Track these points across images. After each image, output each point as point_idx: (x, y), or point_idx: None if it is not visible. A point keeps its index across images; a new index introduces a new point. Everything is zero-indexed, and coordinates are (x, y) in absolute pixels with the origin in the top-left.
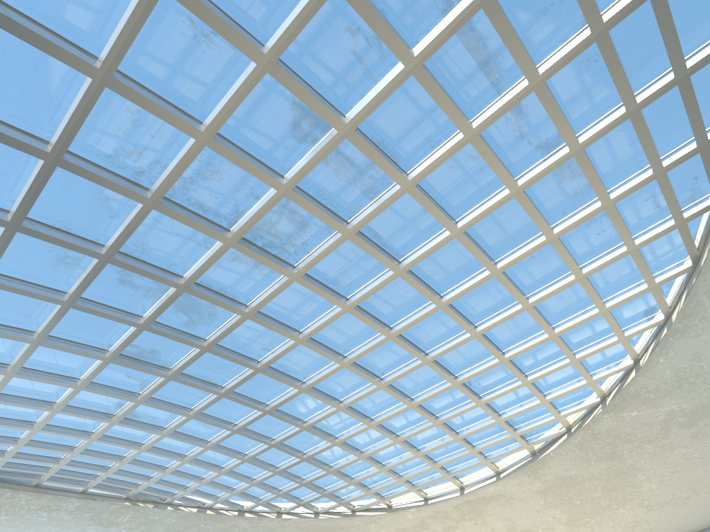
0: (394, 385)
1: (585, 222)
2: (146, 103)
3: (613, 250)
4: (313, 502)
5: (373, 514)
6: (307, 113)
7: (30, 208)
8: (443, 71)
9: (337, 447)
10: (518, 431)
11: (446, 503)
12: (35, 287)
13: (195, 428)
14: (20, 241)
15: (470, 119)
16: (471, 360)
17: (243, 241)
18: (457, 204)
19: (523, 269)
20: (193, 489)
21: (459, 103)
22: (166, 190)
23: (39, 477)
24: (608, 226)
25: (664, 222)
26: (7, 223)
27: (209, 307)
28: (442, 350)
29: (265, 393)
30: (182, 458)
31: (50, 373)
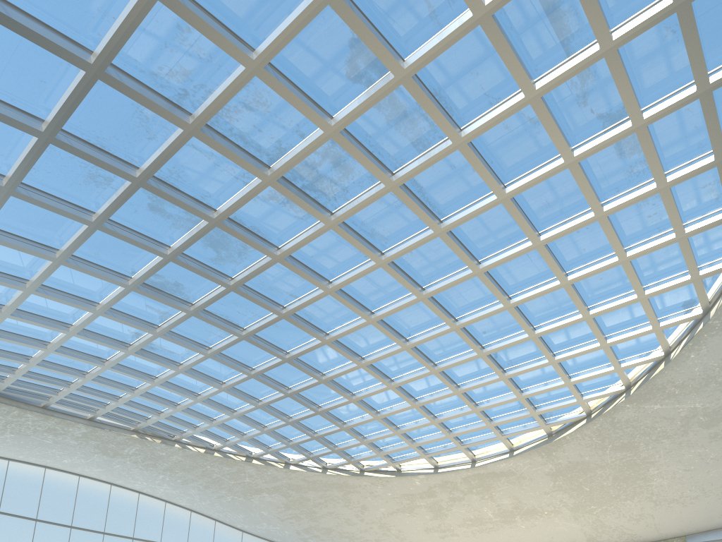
0: (419, 348)
1: (637, 202)
2: (198, 23)
3: (661, 235)
4: (322, 457)
5: (381, 476)
6: (365, 52)
7: (66, 120)
8: (512, 24)
9: (353, 404)
10: (538, 410)
11: (456, 474)
12: (63, 203)
13: (212, 368)
14: (52, 153)
15: (534, 79)
16: (501, 332)
17: (283, 180)
18: (508, 168)
19: (567, 244)
20: (203, 429)
21: (524, 60)
22: (208, 118)
23: (48, 399)
24: (660, 210)
25: (718, 212)
26: (41, 133)
27: (239, 245)
28: (473, 318)
29: (287, 340)
30: (194, 396)
31: (69, 293)
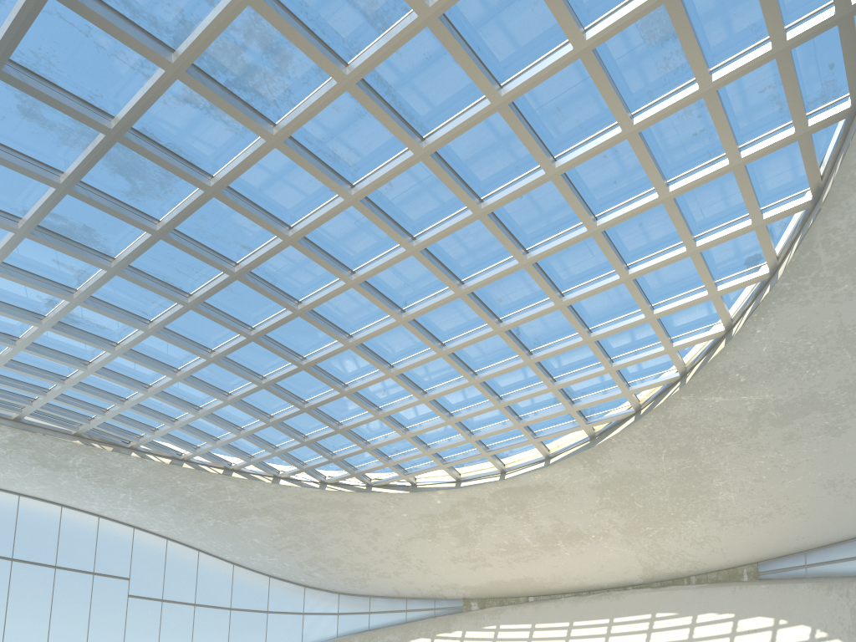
0: (420, 322)
1: (678, 113)
2: None
3: (712, 163)
4: (319, 468)
5: (392, 492)
6: None
7: None
8: None
9: (348, 398)
10: (576, 405)
11: (483, 488)
12: None
13: (159, 349)
14: None
15: None
16: (521, 300)
17: (196, 72)
18: (502, 58)
19: (592, 174)
20: (164, 433)
21: None
22: None
23: None
24: (708, 125)
25: (783, 129)
26: None
27: (158, 172)
28: (481, 279)
29: (250, 311)
30: (144, 389)
31: None
